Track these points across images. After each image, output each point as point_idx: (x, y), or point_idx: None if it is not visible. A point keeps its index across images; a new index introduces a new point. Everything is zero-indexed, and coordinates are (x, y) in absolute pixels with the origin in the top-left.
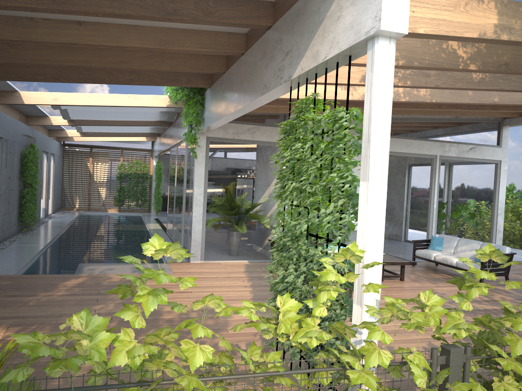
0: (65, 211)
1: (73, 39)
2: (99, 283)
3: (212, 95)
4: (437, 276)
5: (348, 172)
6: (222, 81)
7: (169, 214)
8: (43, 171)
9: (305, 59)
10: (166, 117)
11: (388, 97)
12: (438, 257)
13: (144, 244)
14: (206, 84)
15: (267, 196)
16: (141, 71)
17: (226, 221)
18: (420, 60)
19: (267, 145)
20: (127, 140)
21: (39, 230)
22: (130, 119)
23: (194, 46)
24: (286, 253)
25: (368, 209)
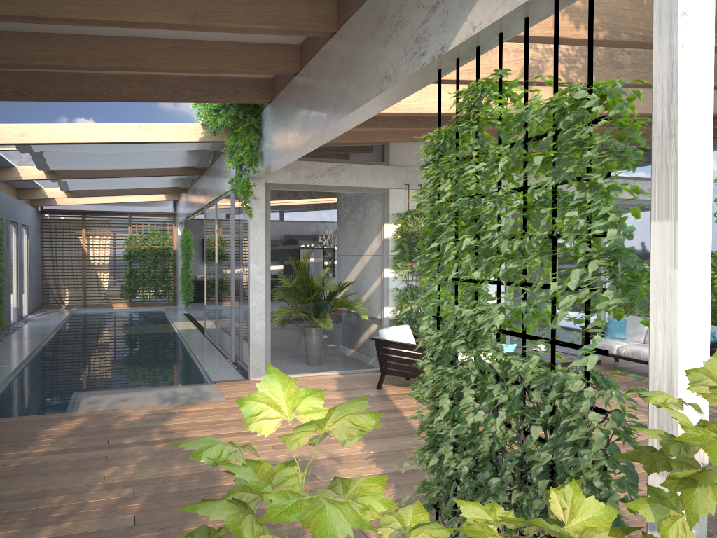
0: (49, 310)
1: (42, 10)
2: (107, 427)
3: (276, 114)
4: (625, 378)
5: (608, 206)
6: (293, 87)
7: (208, 306)
8: (12, 252)
9: (481, 7)
10: (197, 161)
11: (708, 41)
12: (624, 350)
13: (246, 401)
14: (265, 97)
15: (362, 271)
16: (159, 79)
17: (302, 313)
18: (630, 31)
19: (358, 193)
20: (137, 201)
21: (8, 342)
22: (141, 165)
23: (253, 21)
24: (449, 367)
25: (679, 277)
